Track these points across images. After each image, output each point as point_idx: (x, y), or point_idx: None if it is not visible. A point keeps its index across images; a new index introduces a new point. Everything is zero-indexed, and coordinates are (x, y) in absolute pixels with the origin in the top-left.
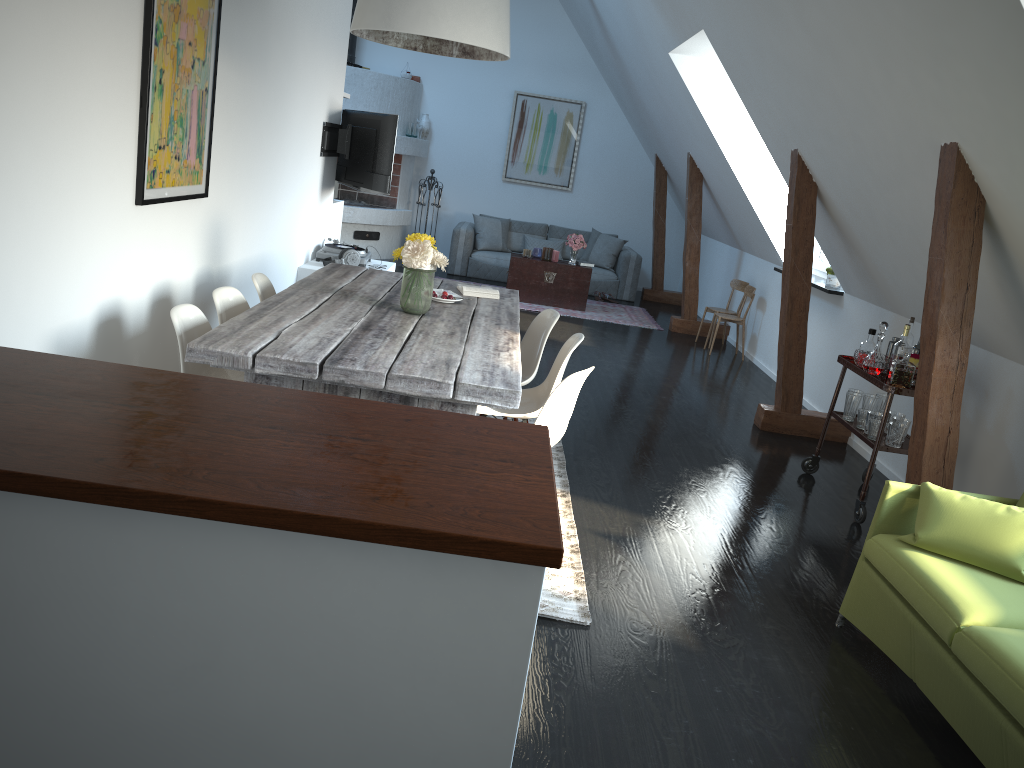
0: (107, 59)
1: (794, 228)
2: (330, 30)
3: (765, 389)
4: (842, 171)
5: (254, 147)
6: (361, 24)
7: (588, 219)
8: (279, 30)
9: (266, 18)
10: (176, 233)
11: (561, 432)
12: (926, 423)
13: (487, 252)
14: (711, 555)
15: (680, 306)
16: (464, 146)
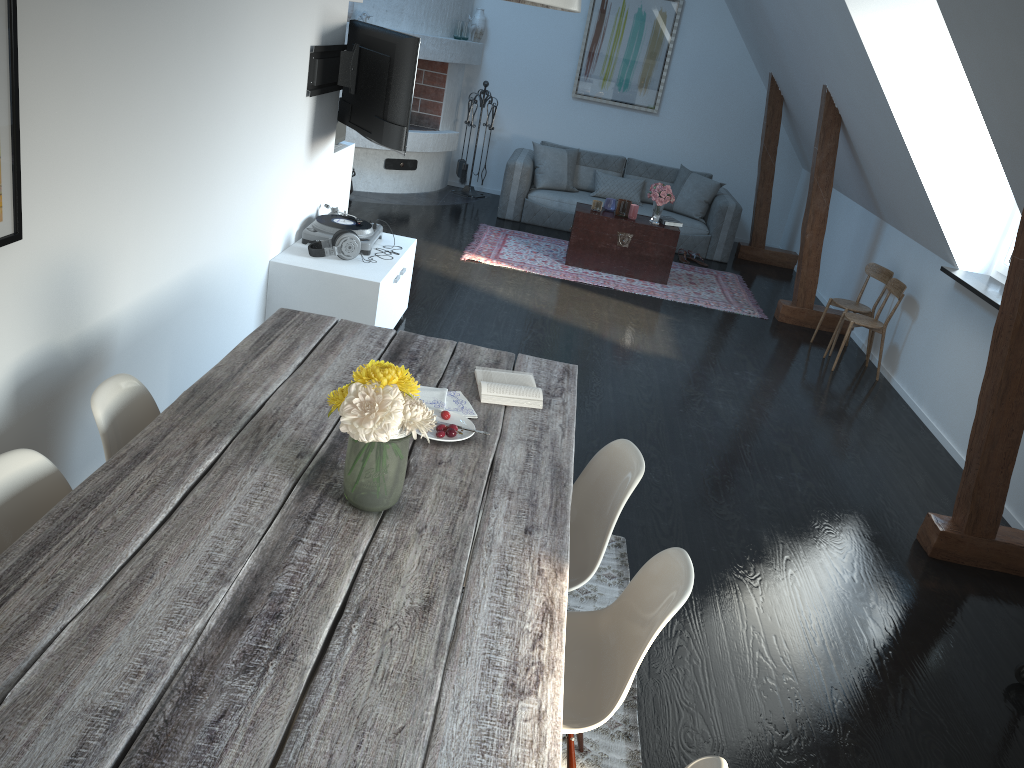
0: None
1: None
2: None
3: (917, 447)
4: None
5: (154, 117)
6: None
7: (676, 150)
8: None
9: None
10: None
11: None
12: None
13: (548, 192)
14: None
15: (784, 269)
16: (527, 52)
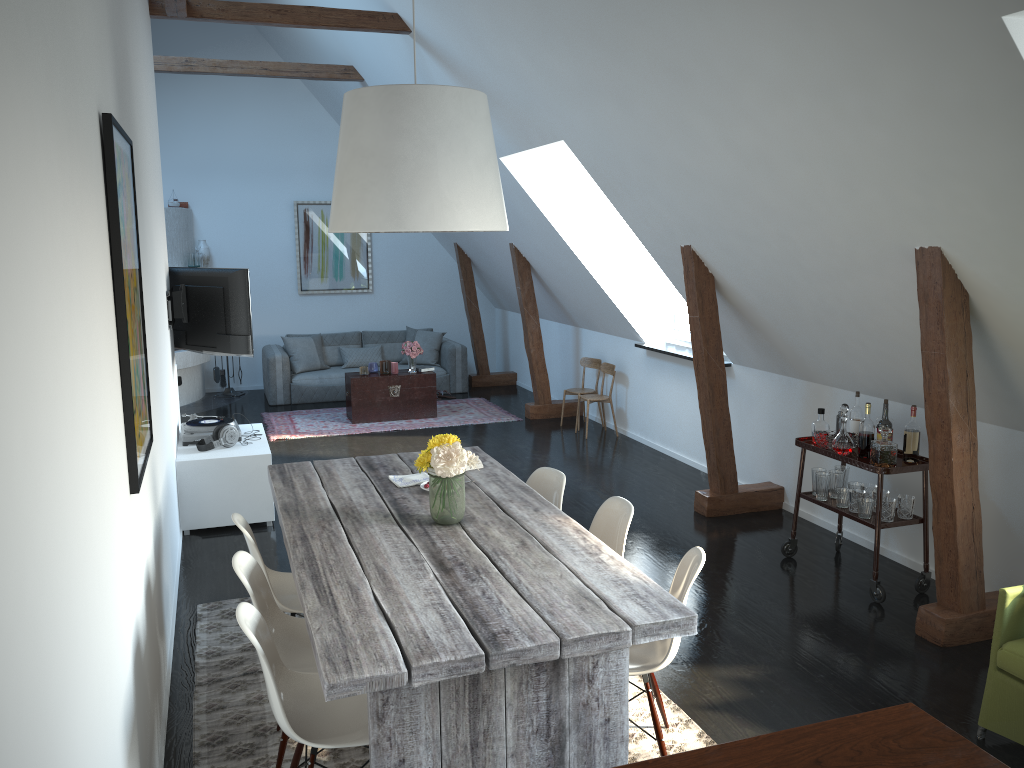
0: (105, 338)
1: (701, 319)
2: (158, 191)
3: (666, 465)
4: (756, 265)
5: (153, 355)
6: (358, 226)
7: (395, 316)
8: (146, 214)
9: (142, 207)
10: (143, 500)
11: None
12: (954, 505)
13: (307, 374)
14: (813, 693)
15: (510, 386)
16: (251, 266)
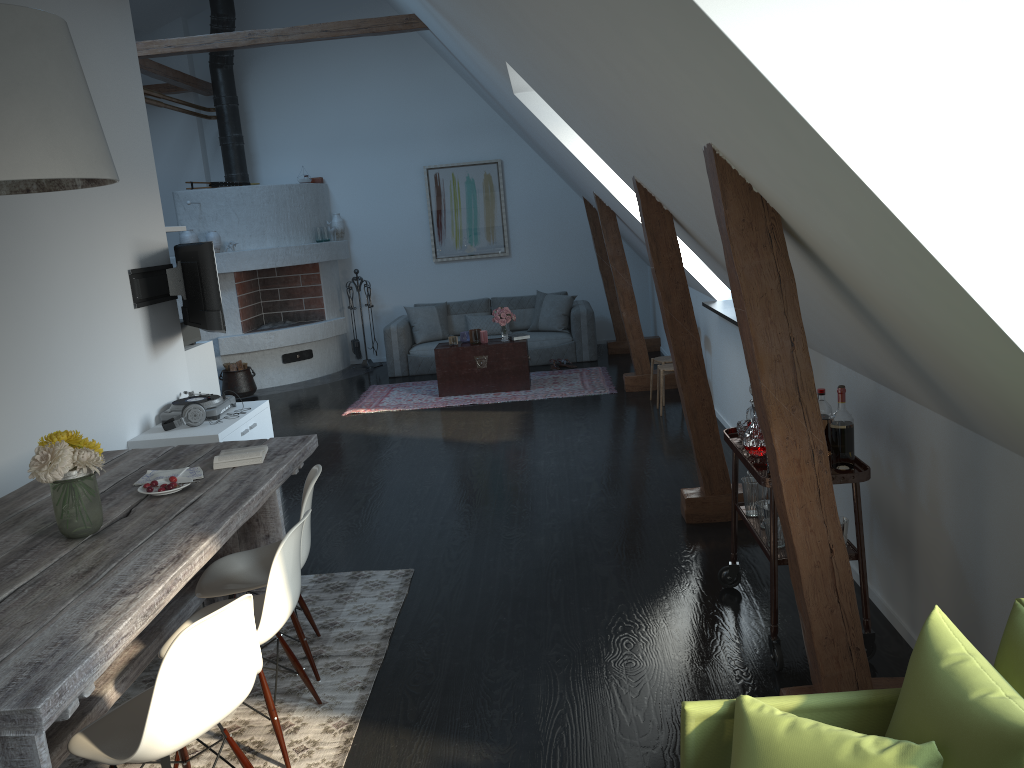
0: None
1: (658, 271)
2: None
3: None
4: (672, 195)
5: None
6: None
7: (535, 280)
8: None
9: None
10: None
11: (227, 697)
12: (794, 545)
13: (426, 344)
14: None
15: (651, 352)
16: (385, 236)
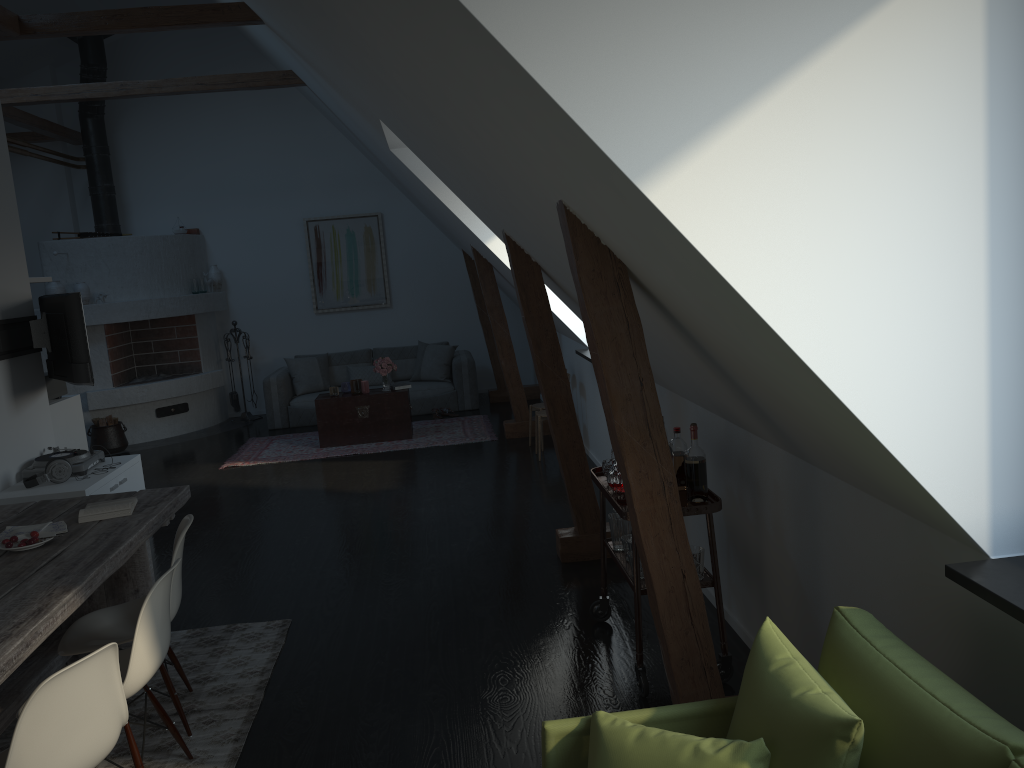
0: None
1: (528, 319)
2: None
3: None
4: (538, 247)
5: None
6: None
7: (417, 331)
8: None
9: None
10: None
11: (90, 750)
12: (650, 572)
13: (307, 395)
14: None
15: (531, 400)
16: (265, 288)
